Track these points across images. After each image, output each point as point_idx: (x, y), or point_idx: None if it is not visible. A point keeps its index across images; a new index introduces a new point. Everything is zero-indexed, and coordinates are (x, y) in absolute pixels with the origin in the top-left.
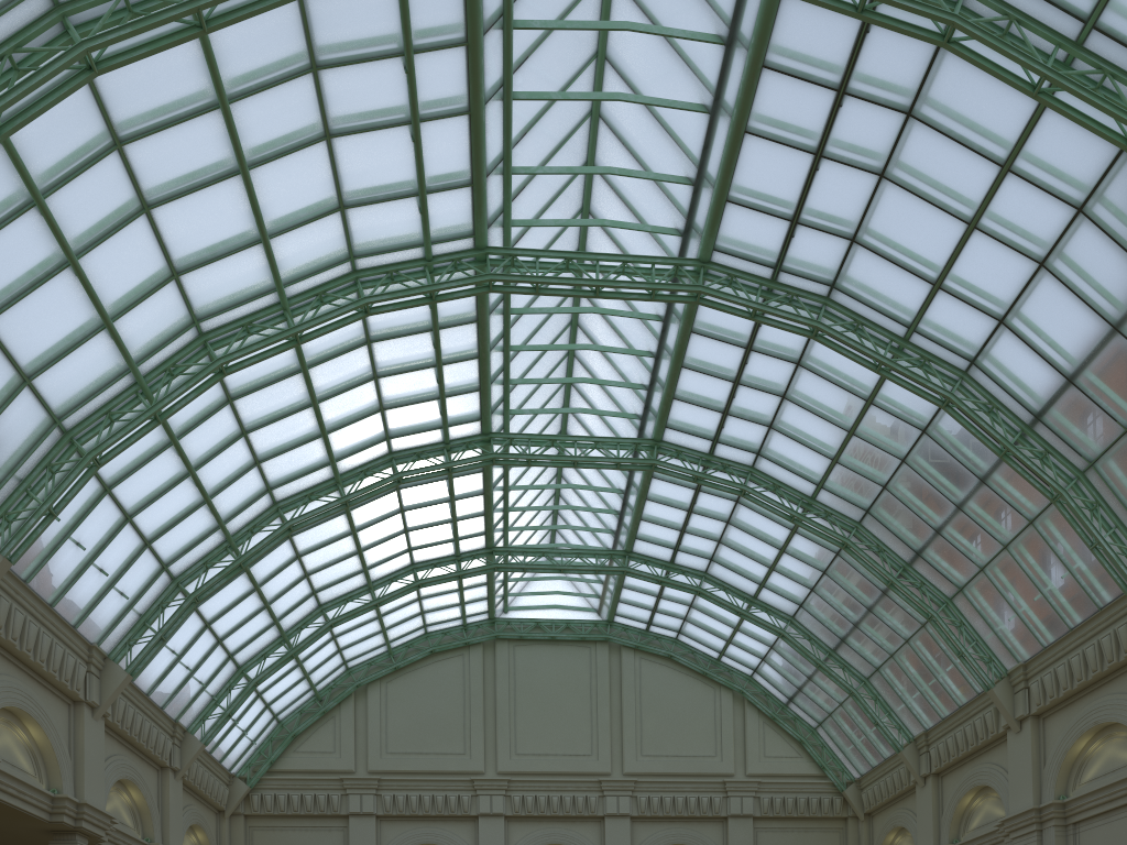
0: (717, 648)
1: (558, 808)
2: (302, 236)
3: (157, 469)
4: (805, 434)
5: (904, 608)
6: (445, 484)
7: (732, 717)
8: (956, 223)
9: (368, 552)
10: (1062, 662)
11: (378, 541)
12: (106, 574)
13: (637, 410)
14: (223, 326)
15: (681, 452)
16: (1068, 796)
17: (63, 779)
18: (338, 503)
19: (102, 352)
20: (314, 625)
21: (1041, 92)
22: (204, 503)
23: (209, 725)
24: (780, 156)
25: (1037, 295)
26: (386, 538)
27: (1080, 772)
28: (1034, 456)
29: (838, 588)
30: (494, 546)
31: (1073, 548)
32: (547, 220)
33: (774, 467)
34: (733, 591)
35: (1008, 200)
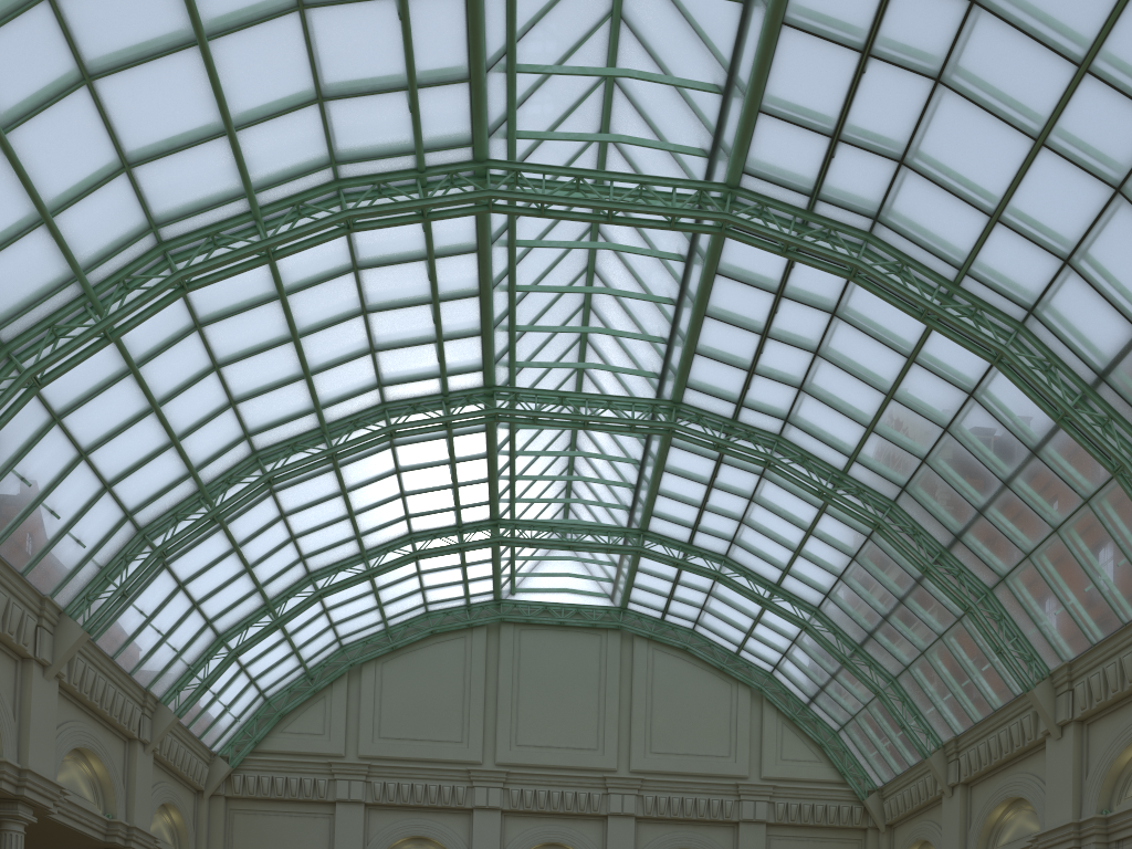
0: (735, 641)
1: (559, 804)
2: (274, 130)
3: (115, 400)
4: (838, 397)
5: (938, 600)
6: (444, 444)
7: (749, 716)
8: (1021, 140)
9: (360, 517)
10: (1113, 662)
11: (371, 505)
12: (57, 517)
13: (656, 368)
14: (186, 235)
15: (702, 416)
16: (1111, 810)
17: (3, 742)
18: (323, 455)
19: (42, 253)
20: (302, 595)
21: None
22: (171, 445)
23: (186, 697)
24: (822, 55)
25: (1110, 228)
26: (381, 502)
27: (1126, 785)
28: (1094, 422)
29: (867, 576)
30: (499, 518)
31: None
32: (557, 133)
33: (803, 435)
34: (754, 577)
35: (1084, 109)
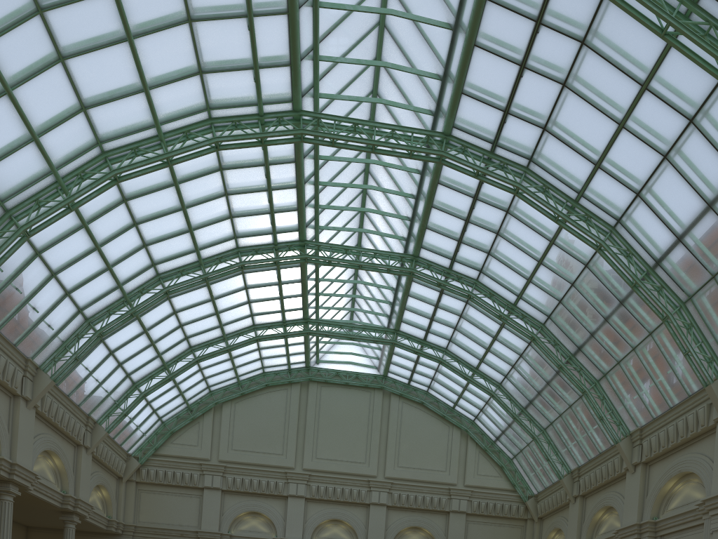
0: (452, 400)
1: (340, 496)
2: (172, 89)
3: (73, 243)
4: (510, 260)
5: (569, 384)
6: (275, 273)
7: (458, 447)
8: (611, 123)
9: (223, 314)
10: (663, 429)
11: (229, 307)
12: (37, 312)
13: (404, 234)
14: (119, 148)
15: (431, 266)
16: (659, 517)
17: (2, 446)
18: (200, 278)
19: (32, 158)
20: (186, 360)
21: (667, 34)
22: (107, 269)
23: (113, 420)
24: (497, 65)
25: (661, 178)
26: (235, 306)
27: (667, 503)
28: (653, 288)
29: (528, 367)
30: (309, 318)
31: (675, 353)
32: (343, 96)
33: (490, 281)
34: (463, 363)
35: (645, 110)
